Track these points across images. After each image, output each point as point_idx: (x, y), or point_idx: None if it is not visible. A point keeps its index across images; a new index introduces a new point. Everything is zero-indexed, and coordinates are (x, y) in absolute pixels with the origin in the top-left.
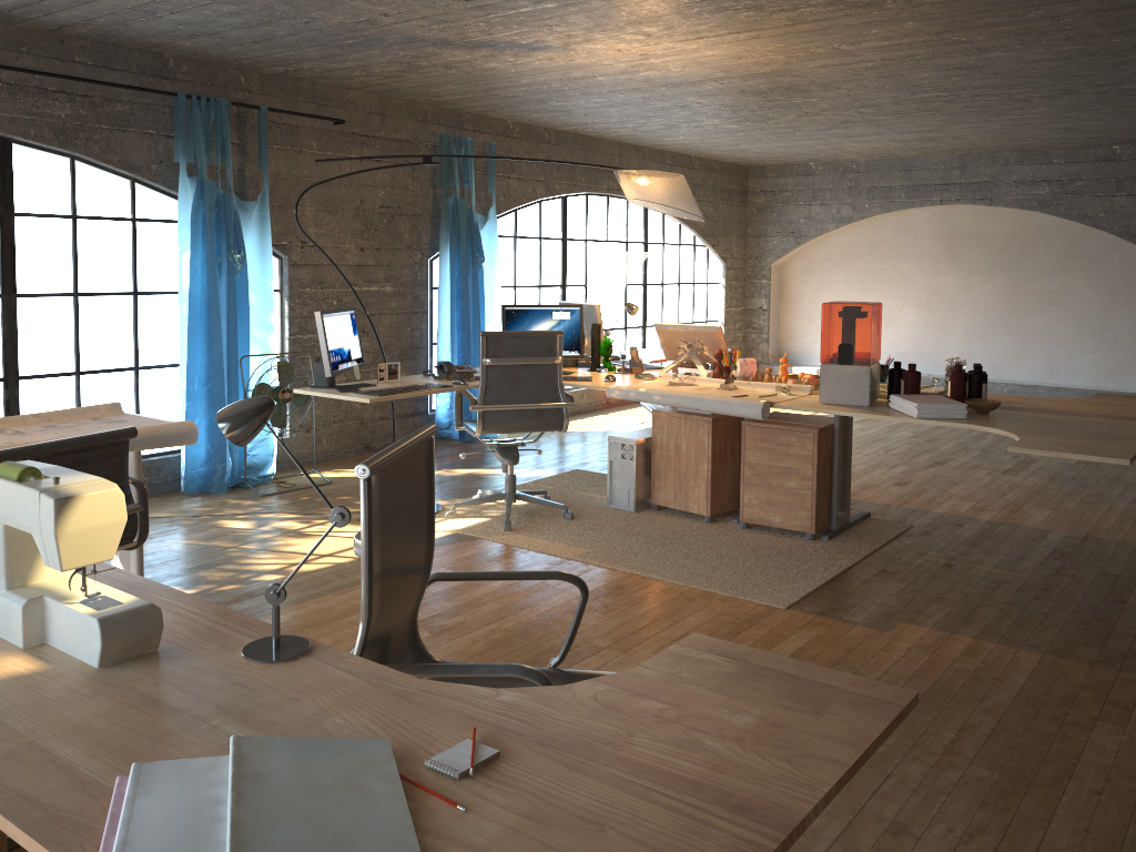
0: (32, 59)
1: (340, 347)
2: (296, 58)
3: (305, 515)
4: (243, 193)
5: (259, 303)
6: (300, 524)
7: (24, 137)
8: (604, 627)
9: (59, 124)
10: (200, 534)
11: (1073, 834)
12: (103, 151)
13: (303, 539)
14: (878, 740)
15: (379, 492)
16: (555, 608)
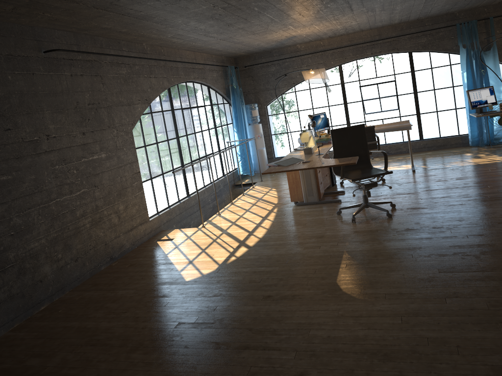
0: (414, 29)
1: (479, 100)
2: (490, 1)
3: (491, 153)
4: (489, 47)
5: (495, 84)
6: (484, 155)
7: (413, 50)
8: (501, 184)
9: (423, 44)
10: (454, 156)
11: (495, 229)
12: (437, 48)
13: (475, 159)
14: (338, 165)
15: (336, 134)
16: (499, 179)
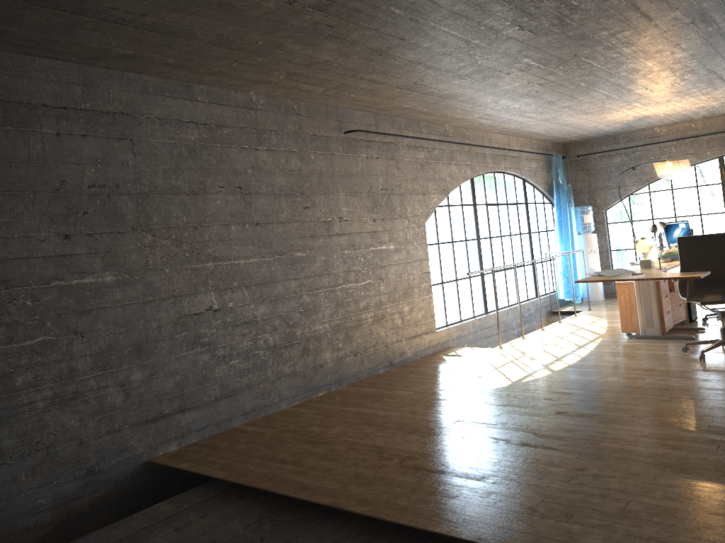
0: None
1: None
2: None
3: None
4: None
5: None
6: None
7: None
8: None
9: None
10: None
11: None
12: None
13: None
14: (675, 277)
15: (686, 243)
16: None
